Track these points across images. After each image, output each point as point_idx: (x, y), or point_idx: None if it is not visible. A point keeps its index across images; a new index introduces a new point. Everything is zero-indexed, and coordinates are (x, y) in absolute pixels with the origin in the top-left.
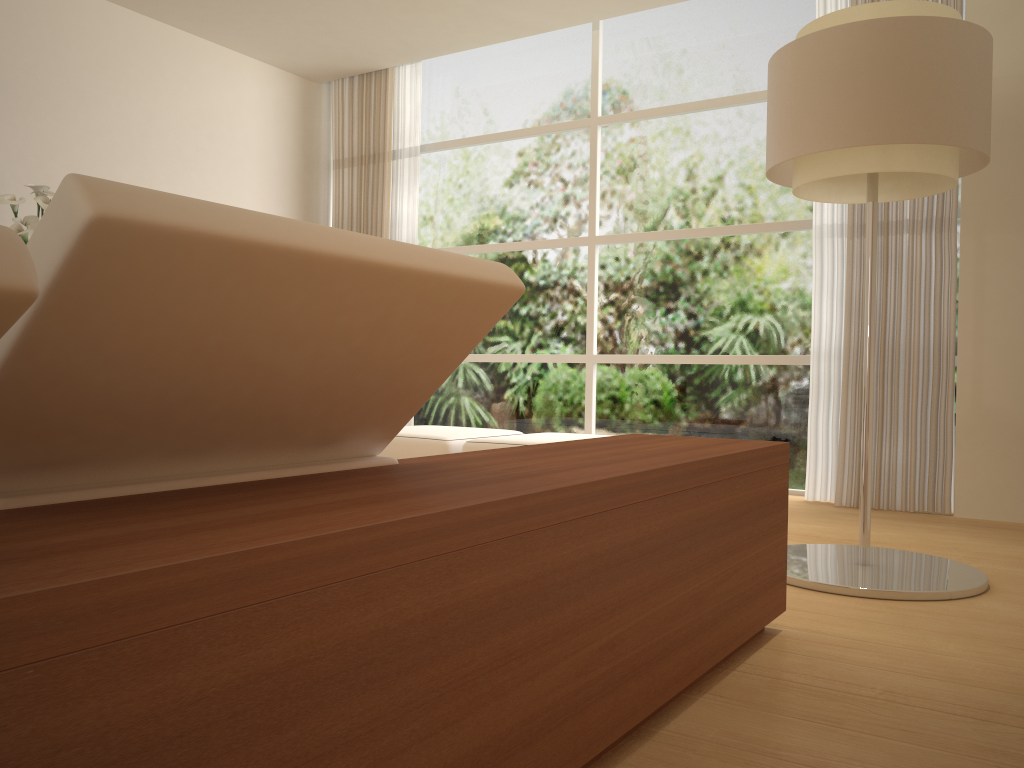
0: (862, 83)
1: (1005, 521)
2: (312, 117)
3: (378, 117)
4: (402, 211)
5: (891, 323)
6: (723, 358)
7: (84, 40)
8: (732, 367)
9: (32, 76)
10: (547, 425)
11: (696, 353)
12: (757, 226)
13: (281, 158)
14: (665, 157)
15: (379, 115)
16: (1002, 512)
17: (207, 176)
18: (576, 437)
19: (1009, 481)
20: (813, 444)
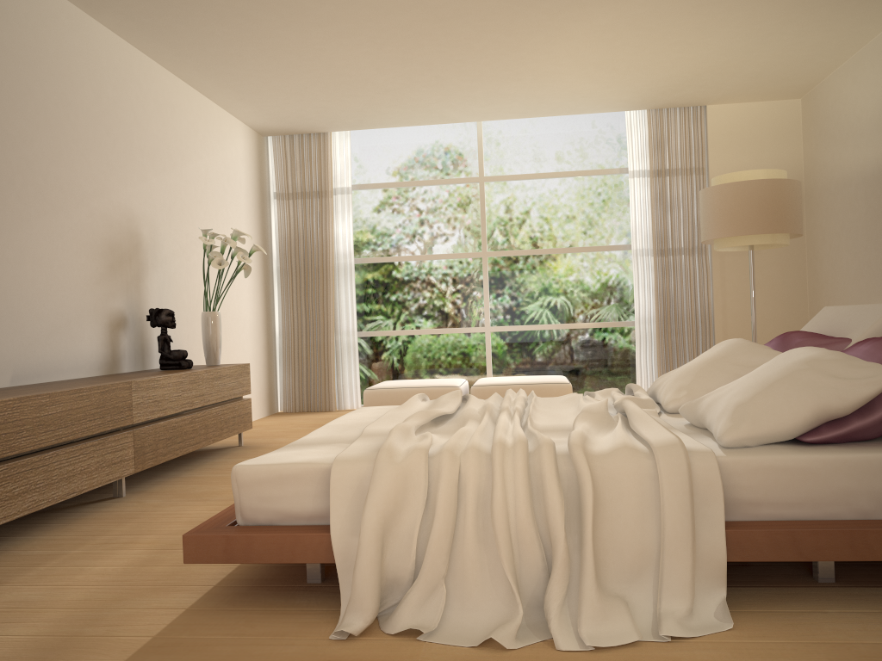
0: (768, 206)
1: None
2: (262, 161)
3: (320, 165)
4: (338, 232)
5: (679, 302)
6: (576, 325)
7: (181, 114)
8: (580, 330)
9: (165, 143)
10: (458, 374)
11: (558, 323)
12: (592, 248)
13: (253, 193)
14: (530, 204)
15: (320, 164)
16: None
17: (228, 210)
18: (524, 378)
19: None
20: (639, 370)
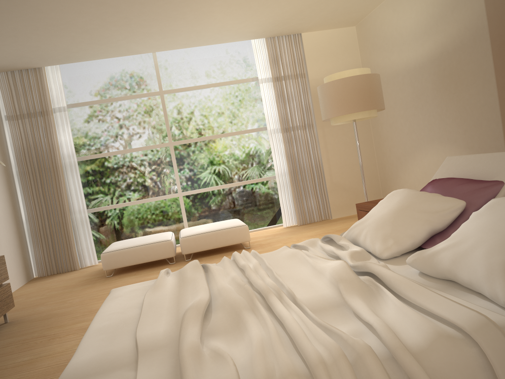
0: (366, 92)
1: (346, 216)
2: None
3: (39, 92)
4: (61, 140)
5: (301, 160)
6: (238, 183)
7: None
8: (241, 186)
9: None
10: (164, 227)
11: (226, 183)
12: (241, 131)
13: None
14: (197, 107)
15: (39, 91)
16: (344, 213)
17: None
18: (213, 225)
19: (344, 203)
20: (283, 207)
